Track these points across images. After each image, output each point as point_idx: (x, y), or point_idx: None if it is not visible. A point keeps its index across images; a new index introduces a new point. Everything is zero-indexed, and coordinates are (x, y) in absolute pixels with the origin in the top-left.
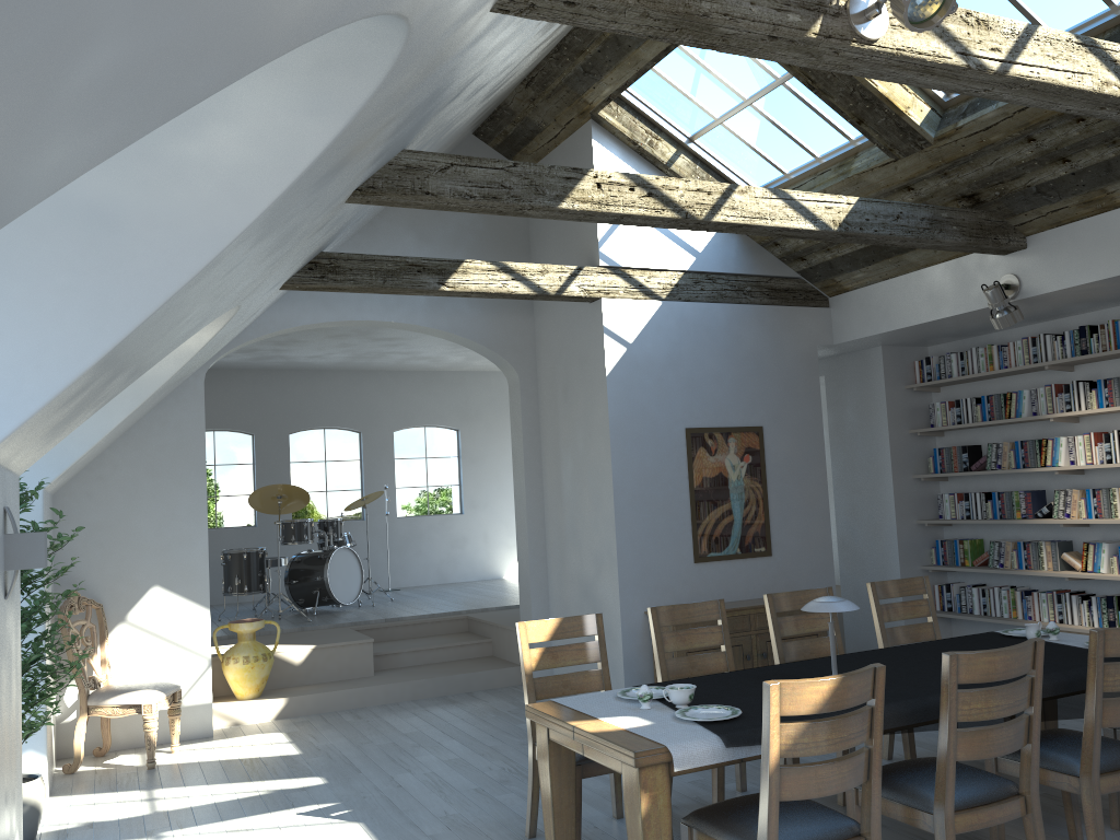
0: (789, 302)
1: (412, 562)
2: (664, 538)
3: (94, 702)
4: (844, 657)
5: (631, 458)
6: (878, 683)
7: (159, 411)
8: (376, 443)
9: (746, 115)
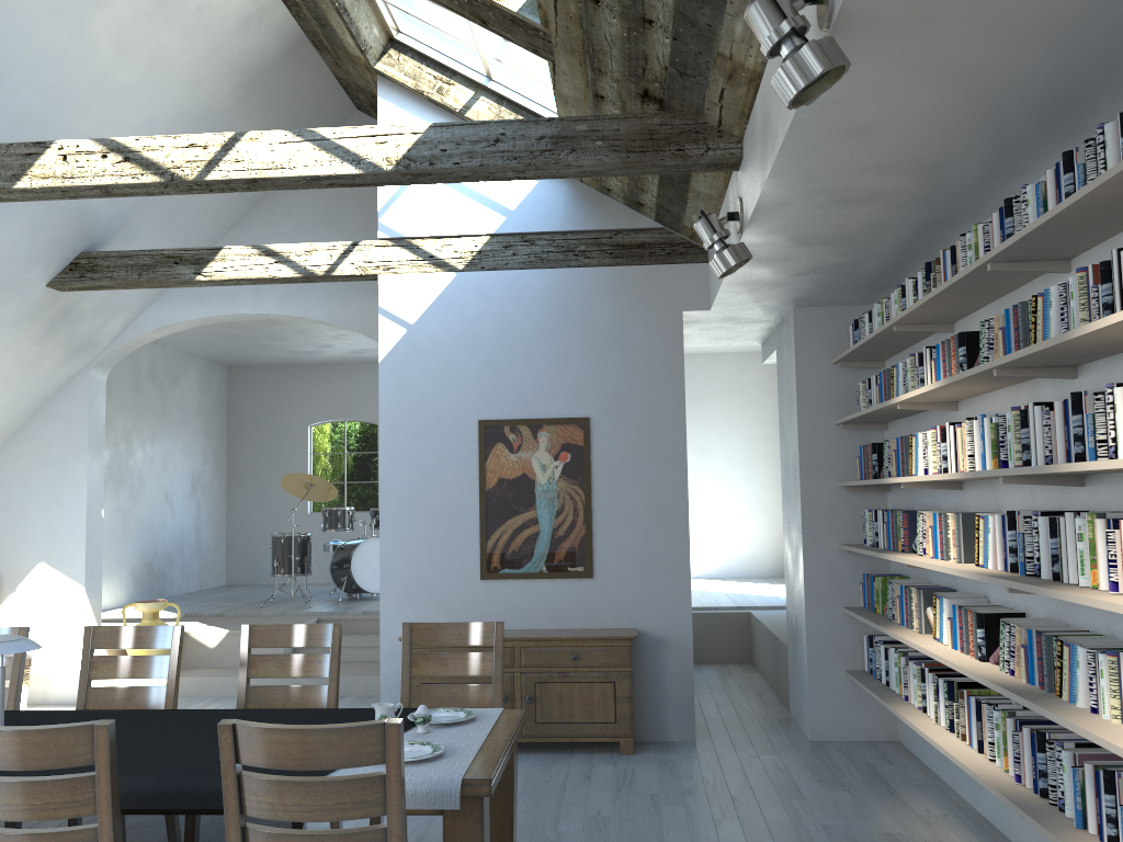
0: (643, 260)
1: None
2: (442, 548)
3: None
4: (163, 714)
5: (405, 455)
6: None
7: (51, 407)
8: None
9: (487, 37)
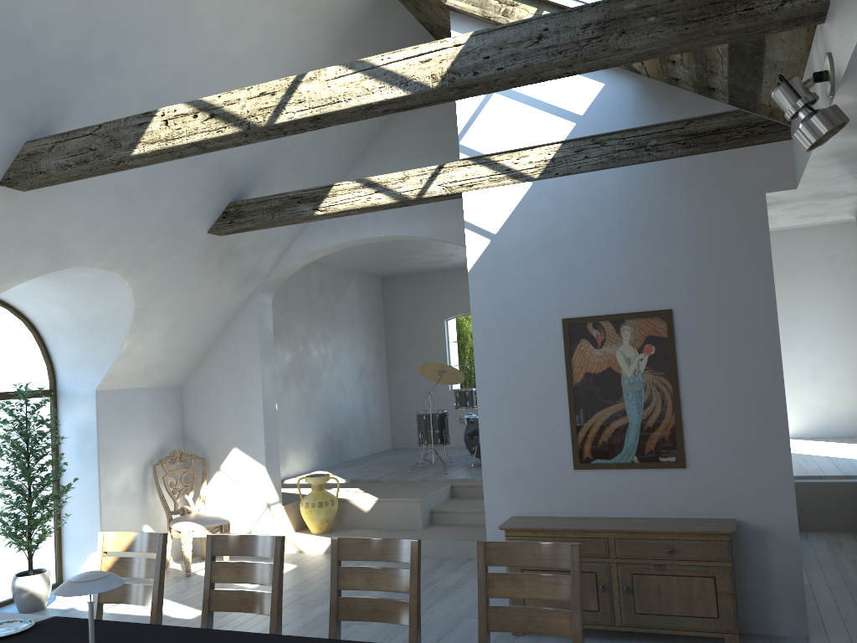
0: (718, 146)
1: None
2: (536, 440)
3: (170, 525)
4: (244, 640)
5: (496, 355)
6: None
7: (233, 326)
8: None
9: None
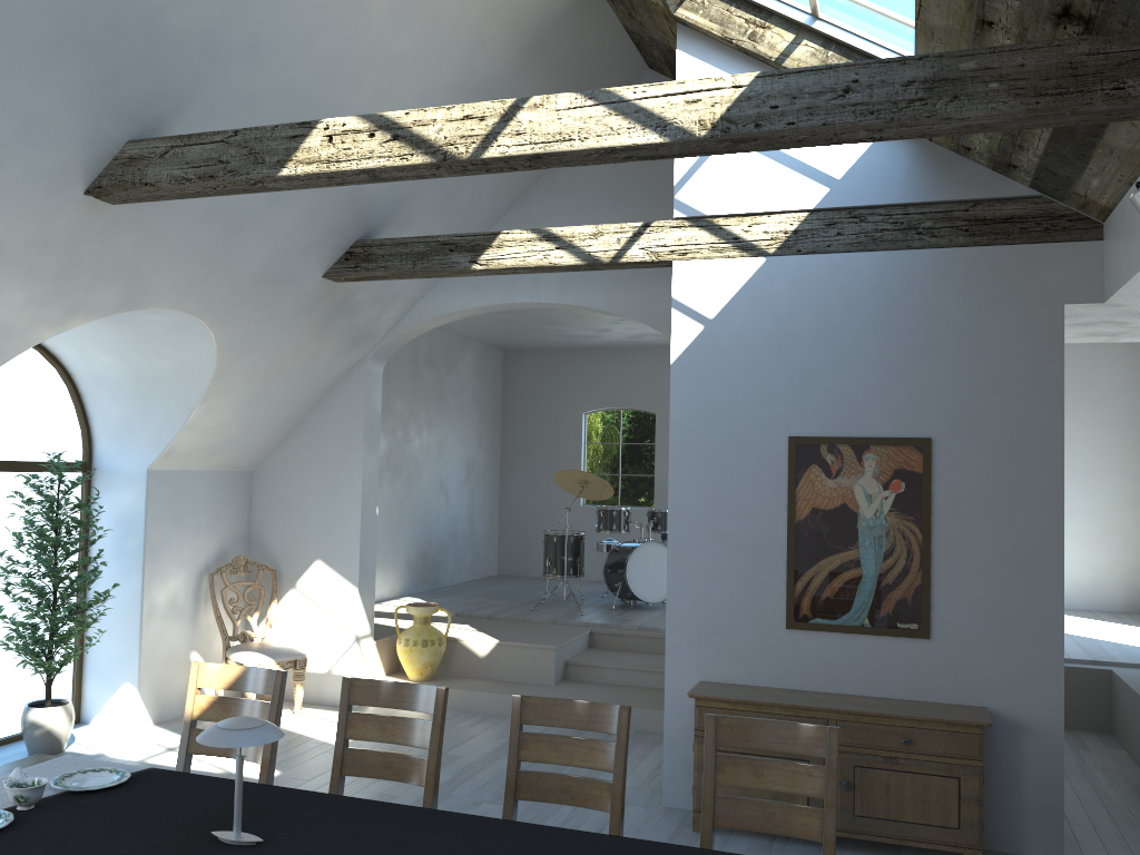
0: (1010, 238)
1: None
2: (740, 587)
3: (227, 654)
4: (419, 817)
5: (698, 475)
6: None
7: (329, 399)
8: None
9: None
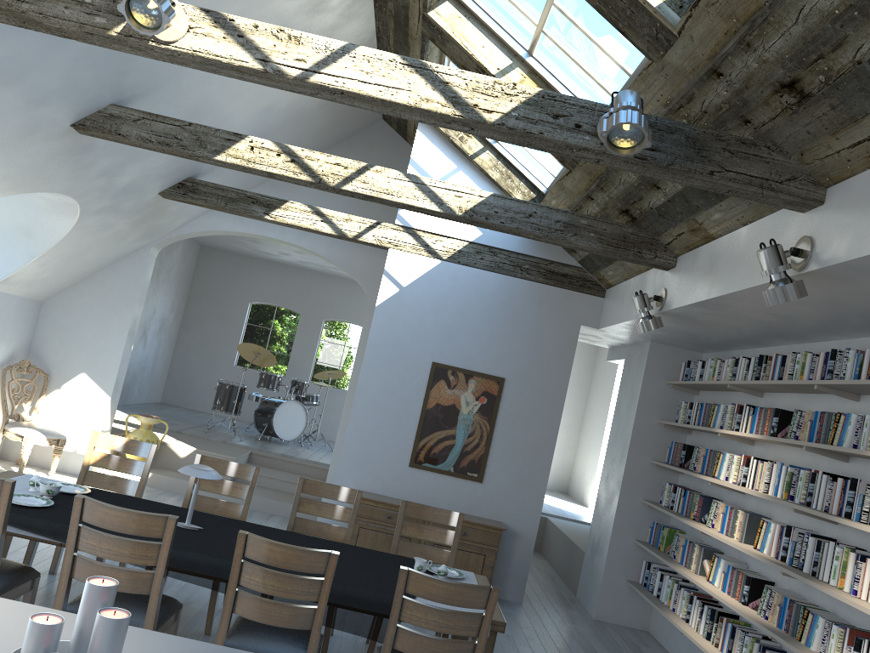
0: (563, 285)
1: None
2: (388, 440)
3: (7, 427)
4: (267, 529)
5: (378, 372)
6: (4, 492)
7: (116, 266)
8: None
9: None
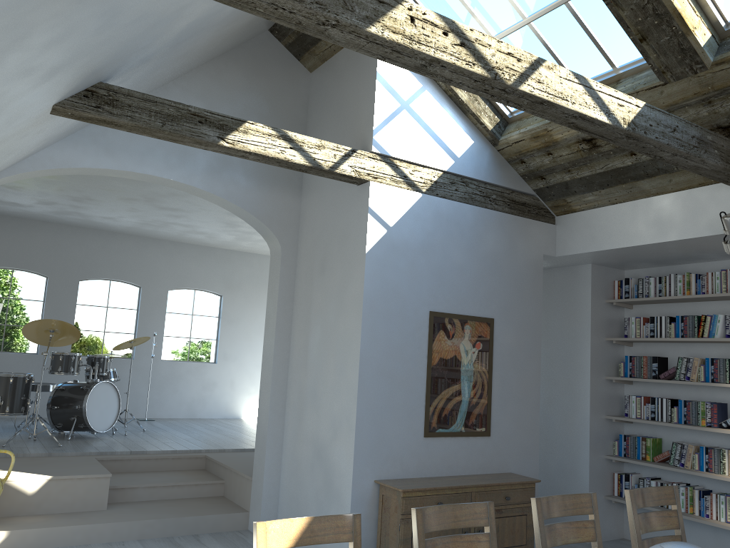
0: (524, 214)
1: (169, 398)
2: (400, 411)
3: None
4: None
5: (379, 333)
6: None
7: None
8: (153, 297)
9: (521, 35)
